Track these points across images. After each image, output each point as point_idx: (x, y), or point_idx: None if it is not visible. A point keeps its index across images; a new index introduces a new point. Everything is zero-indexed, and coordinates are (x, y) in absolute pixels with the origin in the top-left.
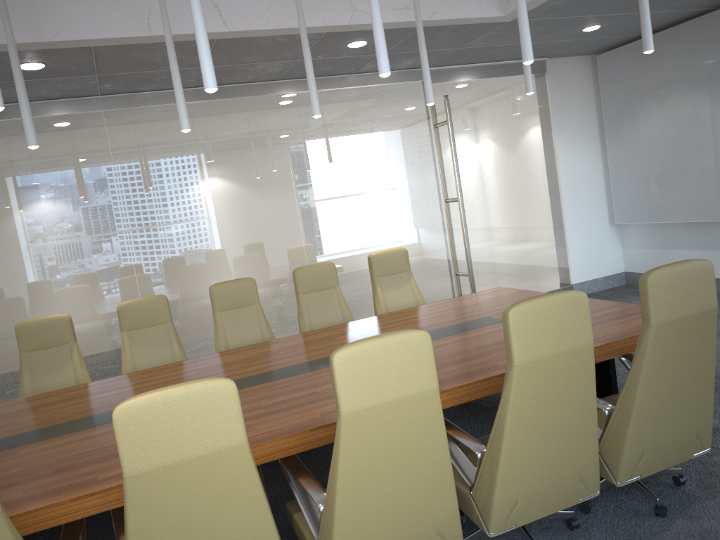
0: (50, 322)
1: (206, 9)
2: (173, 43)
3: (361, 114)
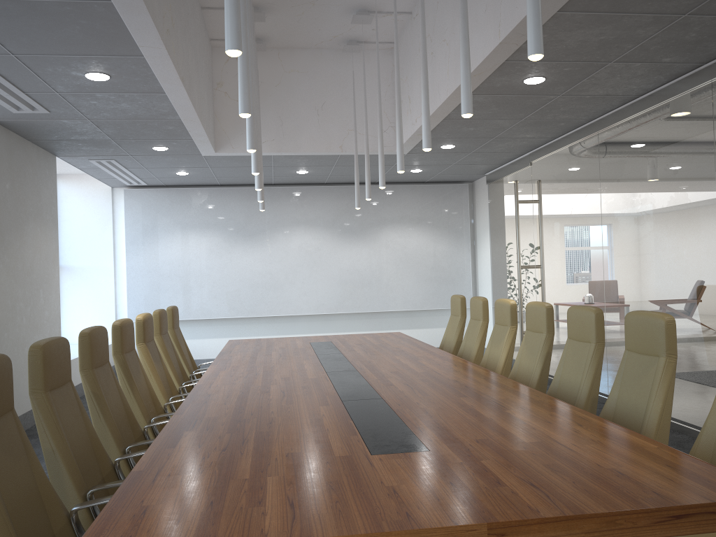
0: (502, 304)
1: None
2: (422, 70)
3: None
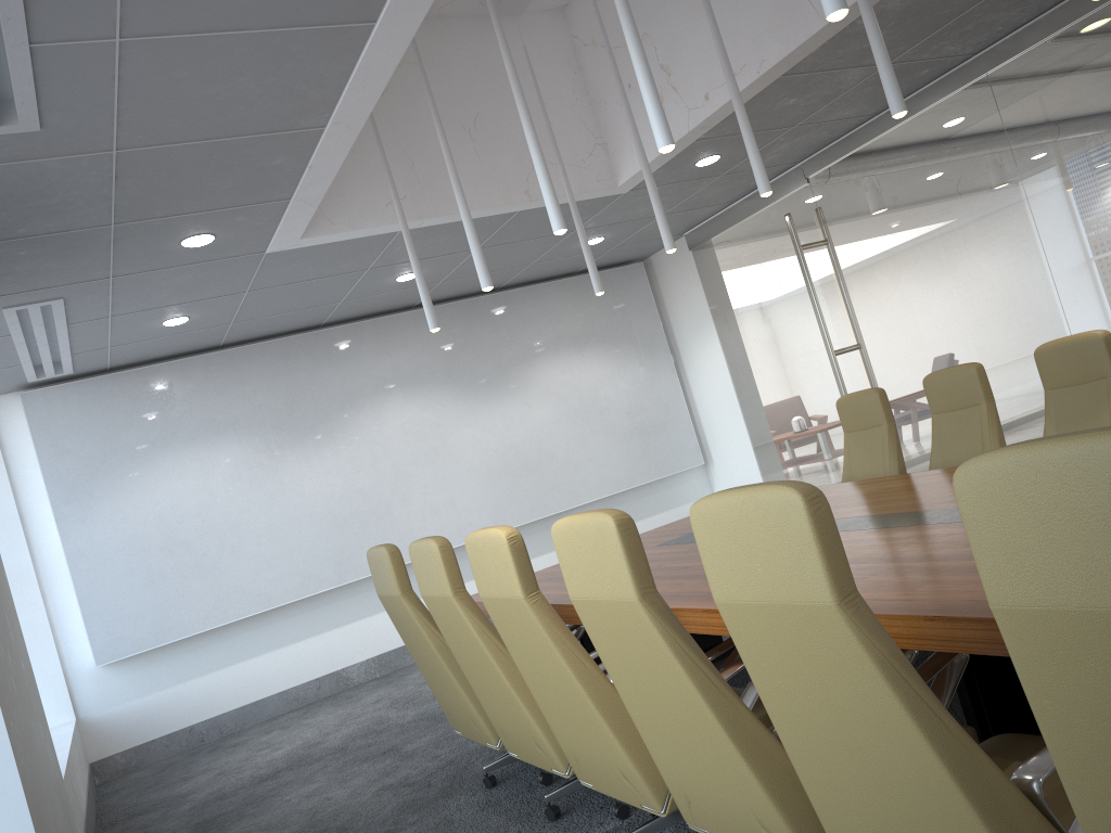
0: (1073, 345)
1: None
2: None
3: None
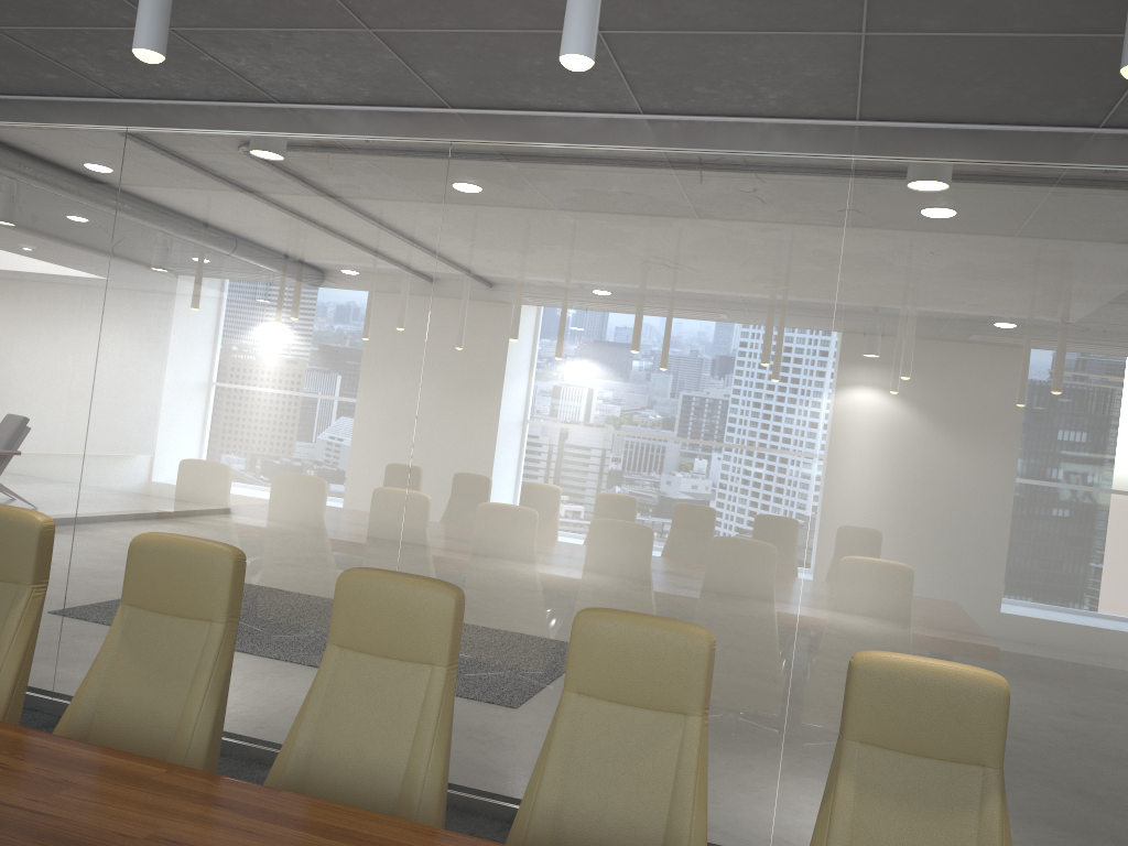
0: (1, 522)
1: None
2: None
3: (1090, 246)
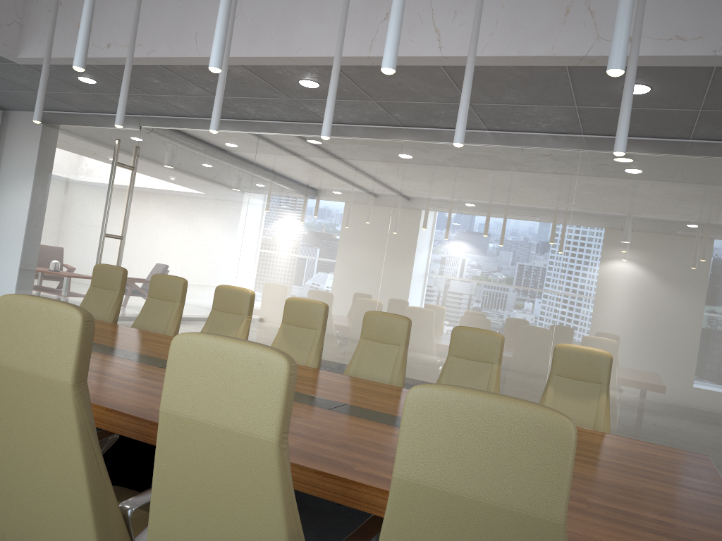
0: (236, 292)
1: (426, 33)
2: (339, 55)
3: (685, 191)
